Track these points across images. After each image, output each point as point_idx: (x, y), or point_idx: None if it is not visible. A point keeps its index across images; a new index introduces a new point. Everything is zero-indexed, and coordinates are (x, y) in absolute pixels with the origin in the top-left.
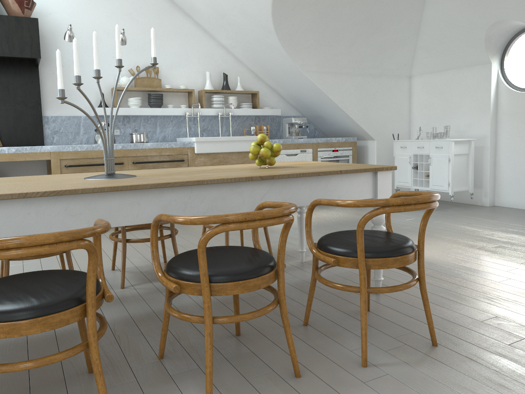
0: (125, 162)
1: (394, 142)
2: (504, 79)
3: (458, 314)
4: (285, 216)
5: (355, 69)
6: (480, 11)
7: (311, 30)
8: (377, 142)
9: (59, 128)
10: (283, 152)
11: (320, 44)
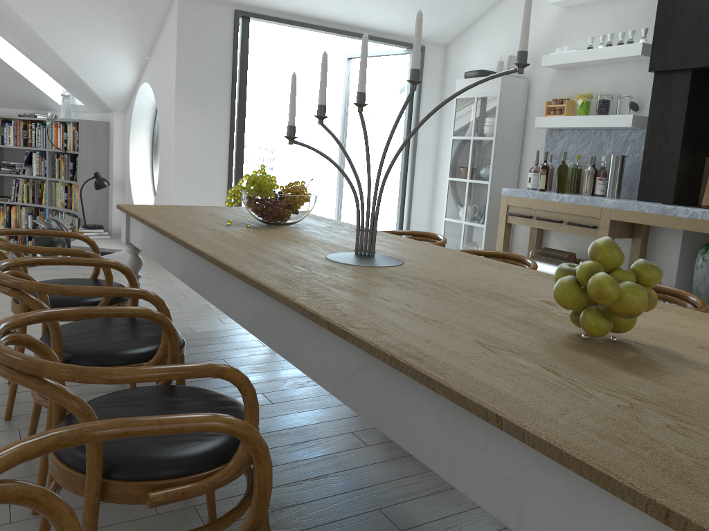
0: None
1: None
2: None
3: None
4: (3, 365)
5: None
6: None
7: None
8: None
9: None
10: None
11: None
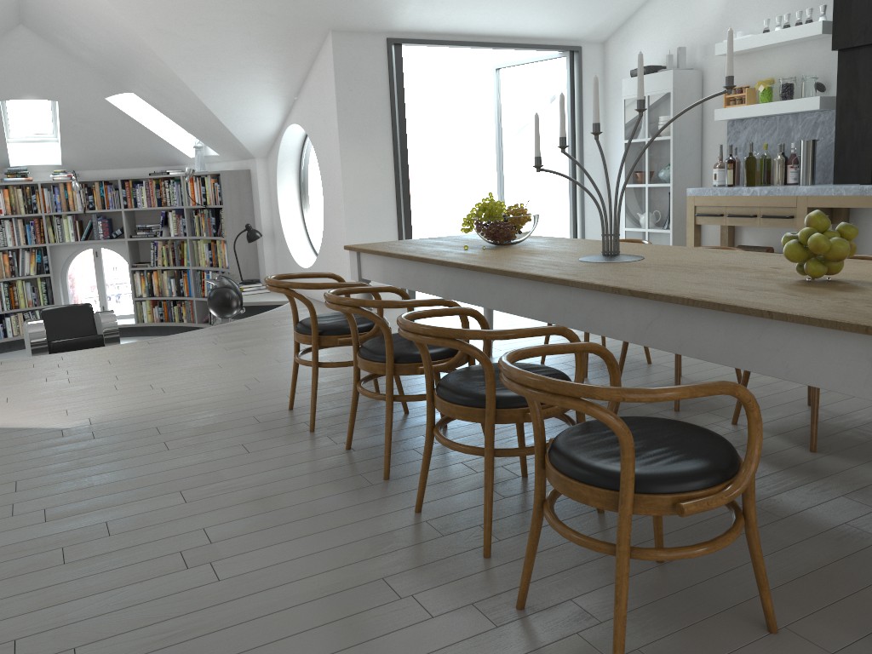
0: None
1: None
2: None
3: None
4: (432, 337)
5: None
6: None
7: None
8: None
9: None
10: None
11: None
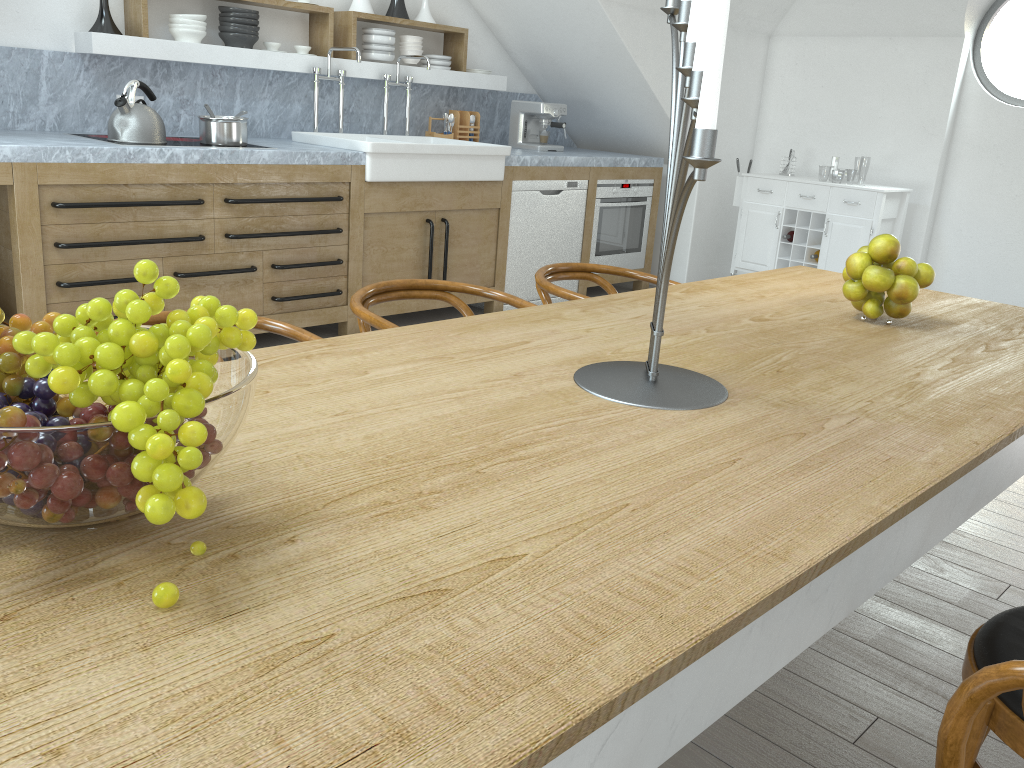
0: (206, 199)
1: (737, 176)
2: (977, 74)
3: None
4: None
5: None
6: None
7: None
8: None
9: None
10: (536, 186)
11: None
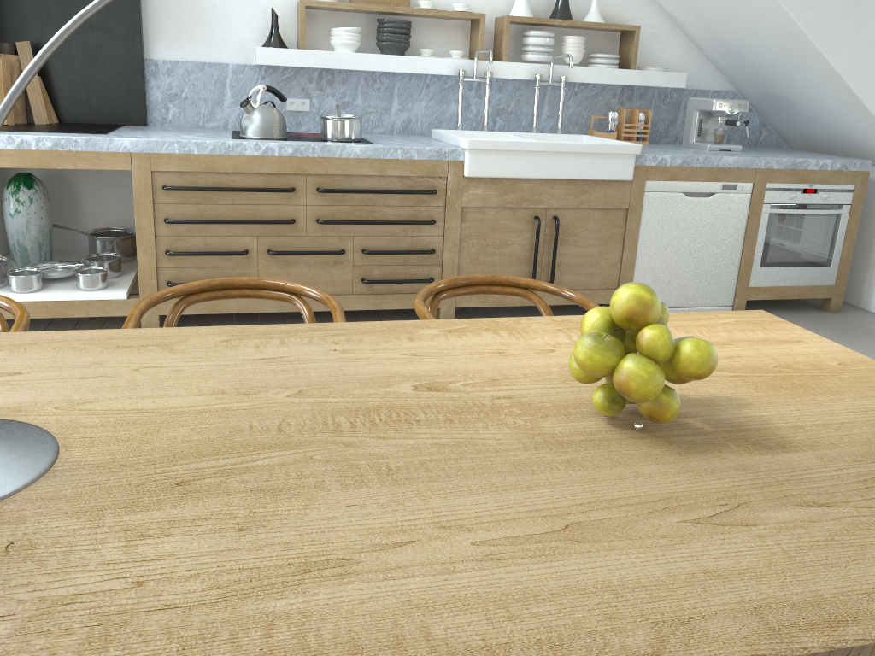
0: (299, 188)
1: None
2: None
3: None
4: None
5: None
6: None
7: None
8: None
9: (180, 89)
10: (678, 187)
11: None
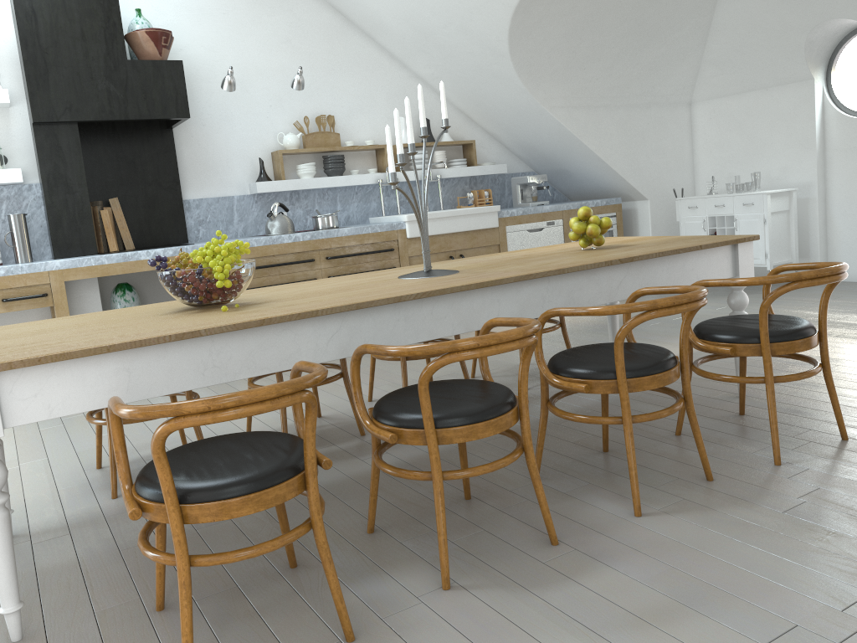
0: (316, 259)
1: (676, 201)
2: (833, 101)
3: (854, 408)
4: (703, 298)
5: (615, 98)
6: (799, 8)
7: (559, 49)
8: (650, 202)
9: (205, 216)
10: (523, 227)
11: (569, 67)
